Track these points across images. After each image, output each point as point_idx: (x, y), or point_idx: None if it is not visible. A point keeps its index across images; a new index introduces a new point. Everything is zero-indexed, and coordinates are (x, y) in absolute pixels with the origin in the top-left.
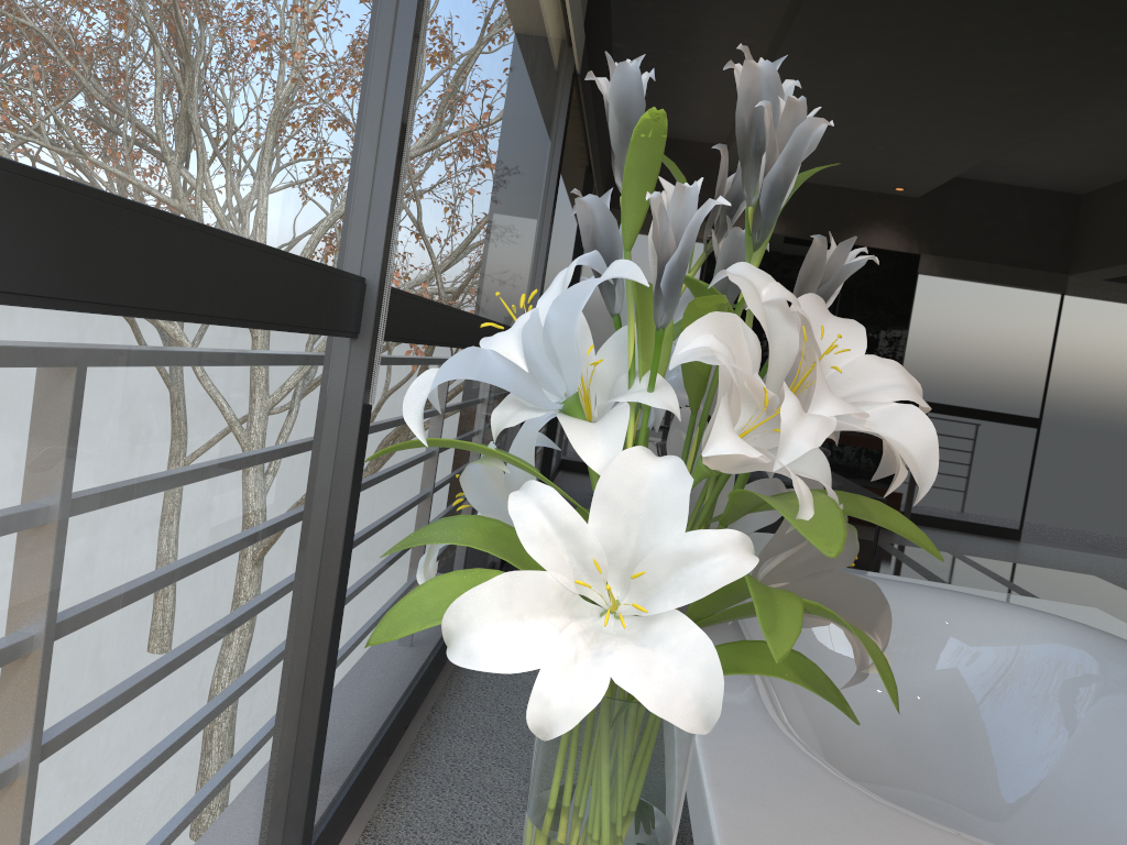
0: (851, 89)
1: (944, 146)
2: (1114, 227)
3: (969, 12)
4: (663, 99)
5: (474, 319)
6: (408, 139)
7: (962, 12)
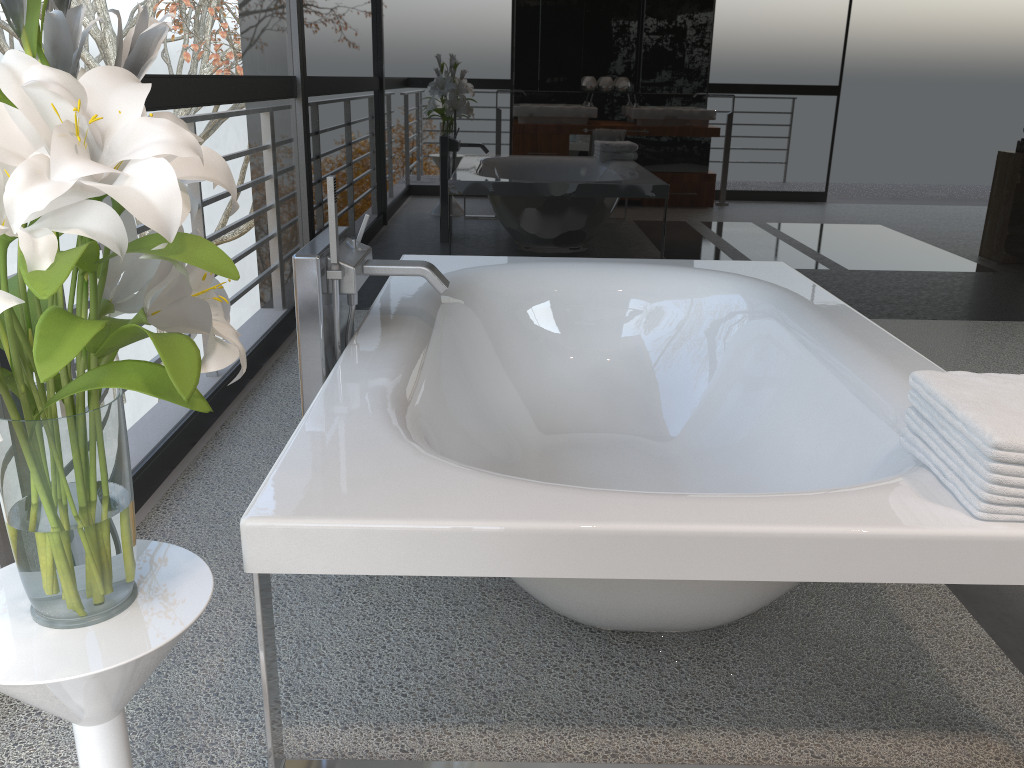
0: None
1: None
2: None
3: None
4: None
5: (175, 79)
6: None
7: None
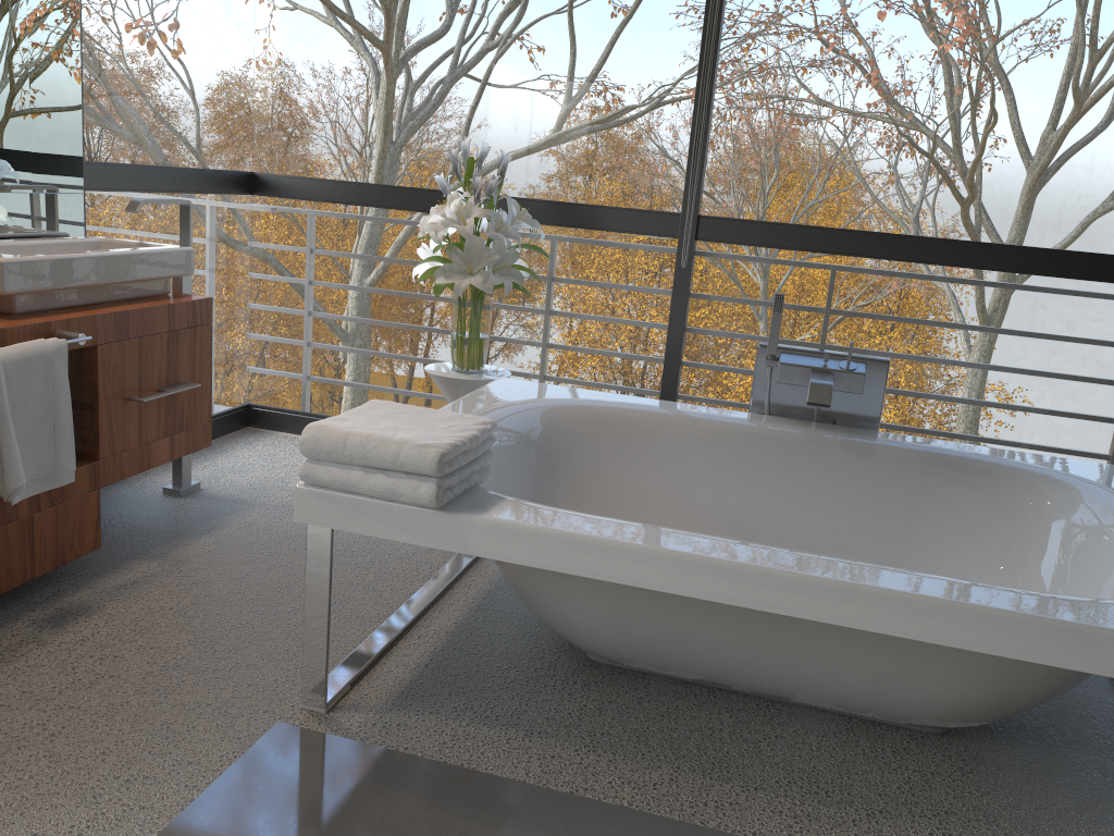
0: None
1: None
2: None
3: None
4: None
5: (1000, 248)
6: (700, 150)
7: None
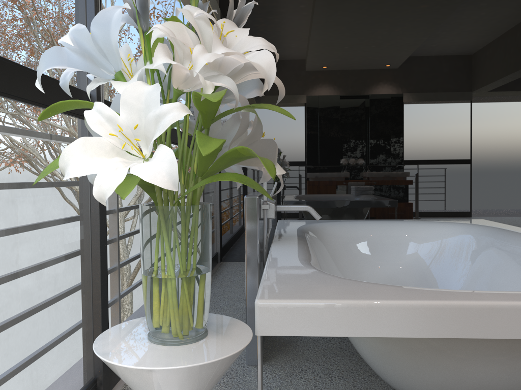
0: (343, 13)
1: (389, 31)
2: (472, 54)
3: None
4: (259, 31)
5: (174, 130)
6: None
7: None
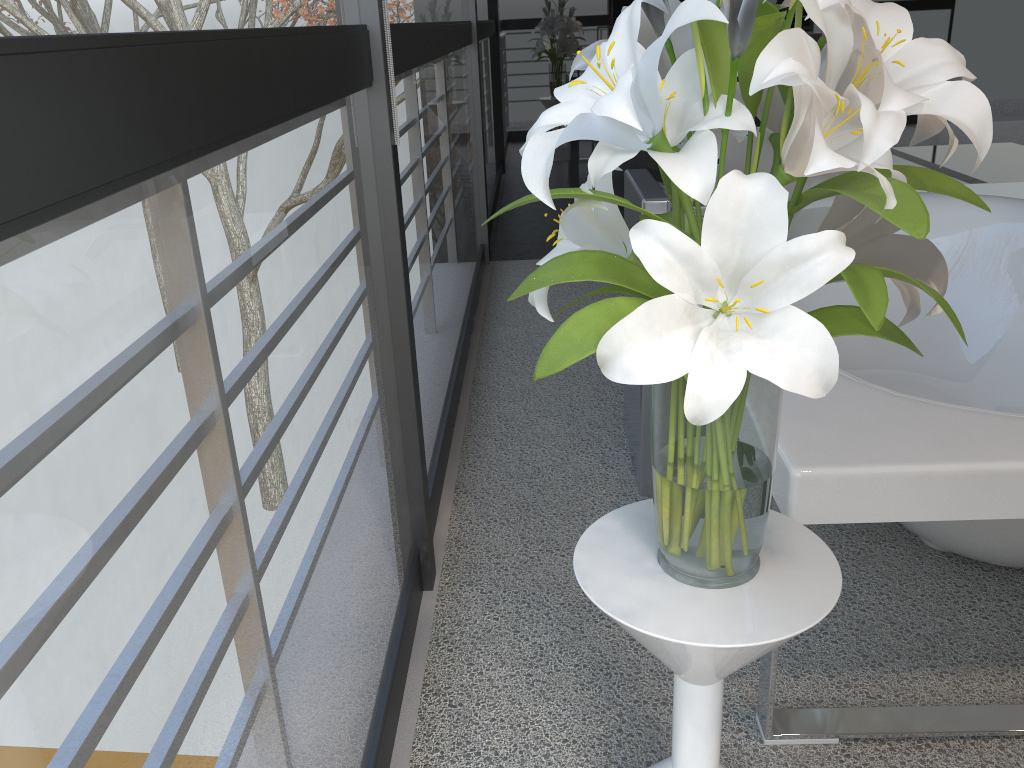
0: None
1: None
2: None
3: None
4: None
5: (437, 27)
6: None
7: None
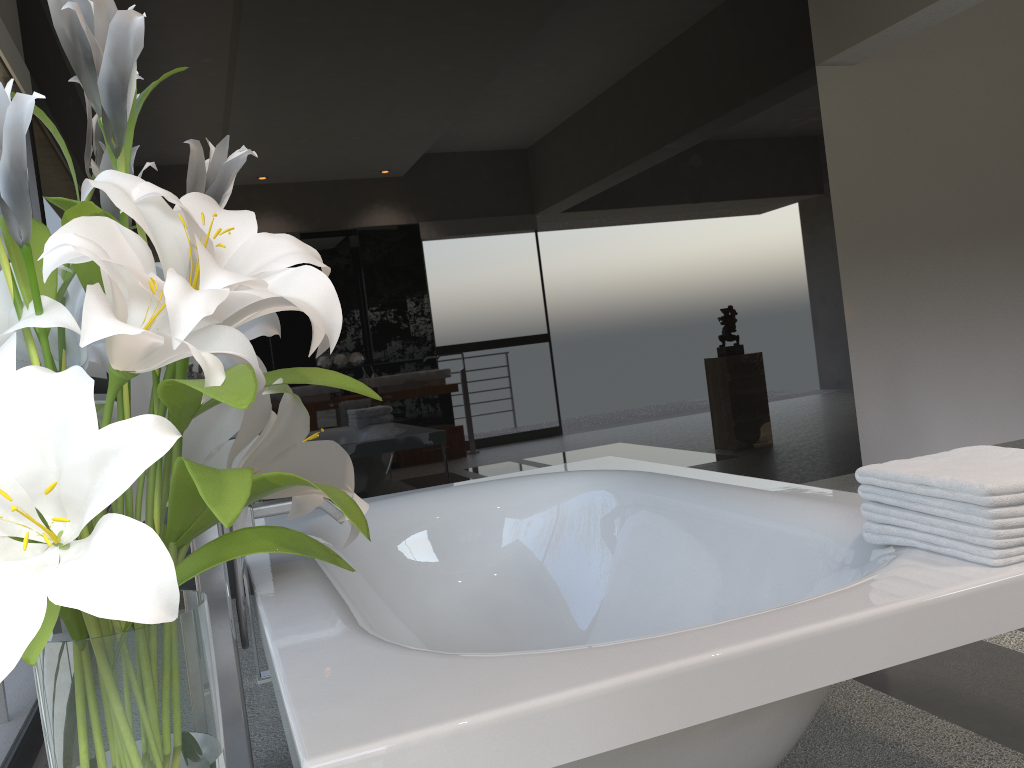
0: (304, 83)
1: (397, 119)
2: (544, 160)
3: (383, 4)
4: None
5: None
6: None
7: (378, 4)
